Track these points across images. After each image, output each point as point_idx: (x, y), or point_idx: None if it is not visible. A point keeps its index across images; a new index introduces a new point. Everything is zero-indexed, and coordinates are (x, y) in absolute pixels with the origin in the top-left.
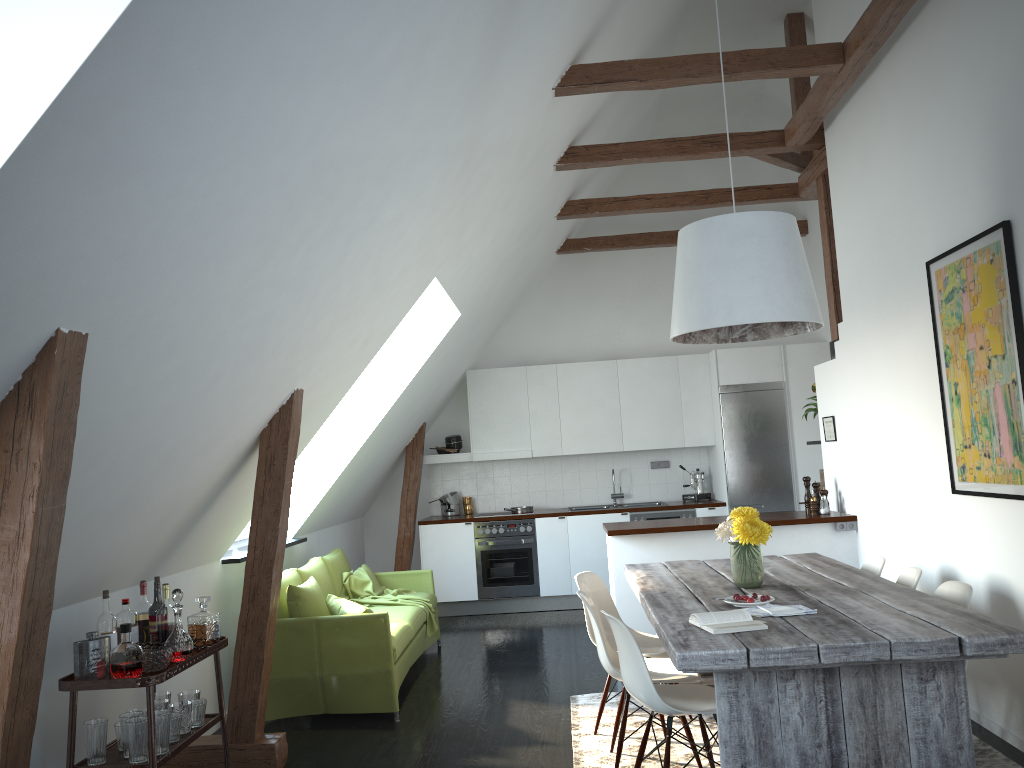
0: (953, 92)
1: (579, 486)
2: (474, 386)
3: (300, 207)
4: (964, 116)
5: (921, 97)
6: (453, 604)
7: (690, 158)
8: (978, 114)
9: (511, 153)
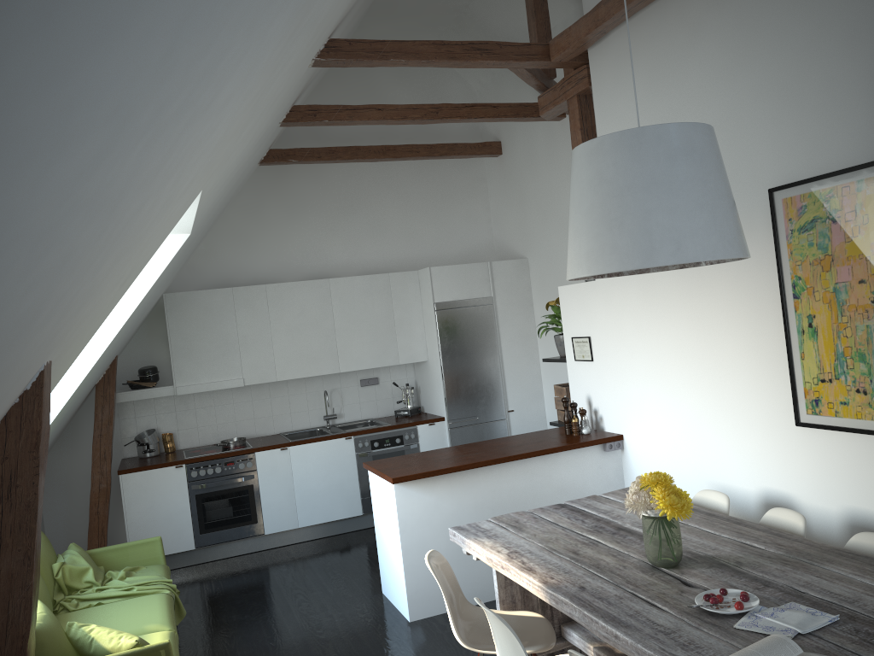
0: (827, 7)
1: (290, 410)
2: (174, 311)
3: (180, 52)
4: (846, 33)
5: (766, 13)
6: (166, 558)
7: (457, 65)
8: (873, 31)
9: (312, 31)
